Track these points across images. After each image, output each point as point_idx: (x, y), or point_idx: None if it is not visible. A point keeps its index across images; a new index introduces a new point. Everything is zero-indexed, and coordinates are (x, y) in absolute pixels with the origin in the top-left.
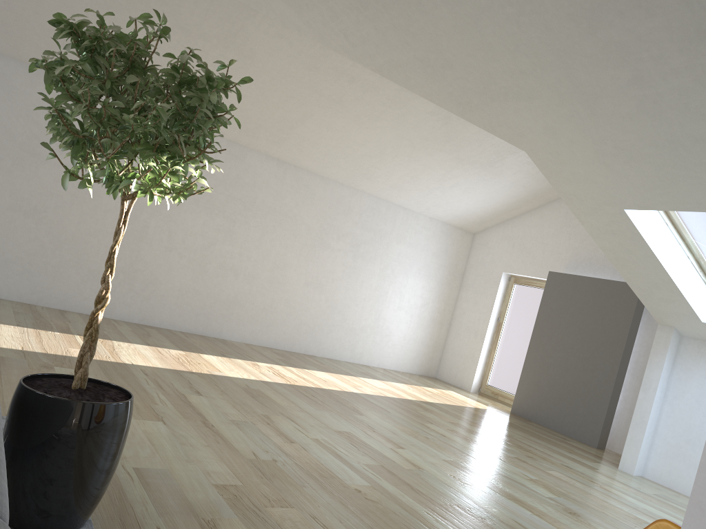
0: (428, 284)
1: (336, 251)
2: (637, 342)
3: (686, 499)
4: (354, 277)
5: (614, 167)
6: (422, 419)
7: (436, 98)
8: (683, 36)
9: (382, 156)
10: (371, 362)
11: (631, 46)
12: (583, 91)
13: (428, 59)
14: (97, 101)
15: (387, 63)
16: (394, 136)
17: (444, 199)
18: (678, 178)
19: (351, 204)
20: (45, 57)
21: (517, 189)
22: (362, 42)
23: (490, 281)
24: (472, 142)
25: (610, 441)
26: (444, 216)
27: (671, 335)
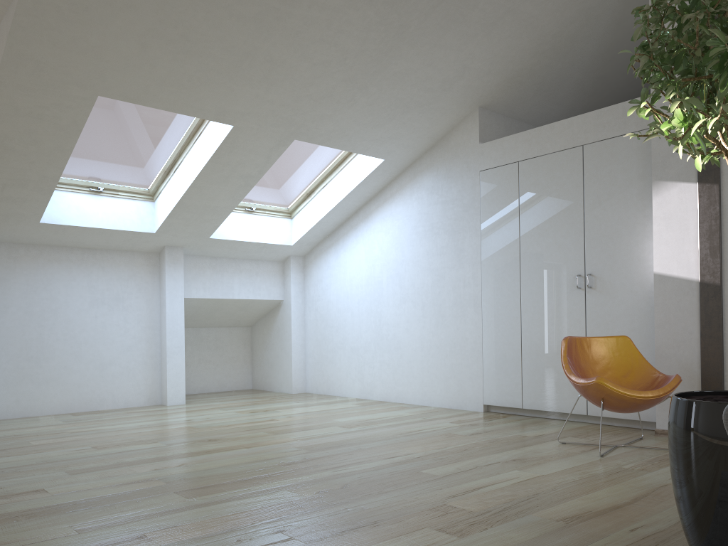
0: None
1: None
2: None
3: (65, 416)
4: None
5: (151, 52)
6: None
7: None
8: None
9: None
10: None
11: None
12: None
13: None
14: None
15: None
16: None
17: None
18: (212, 84)
19: None
20: None
21: None
22: None
23: None
24: None
25: None
26: None
27: None
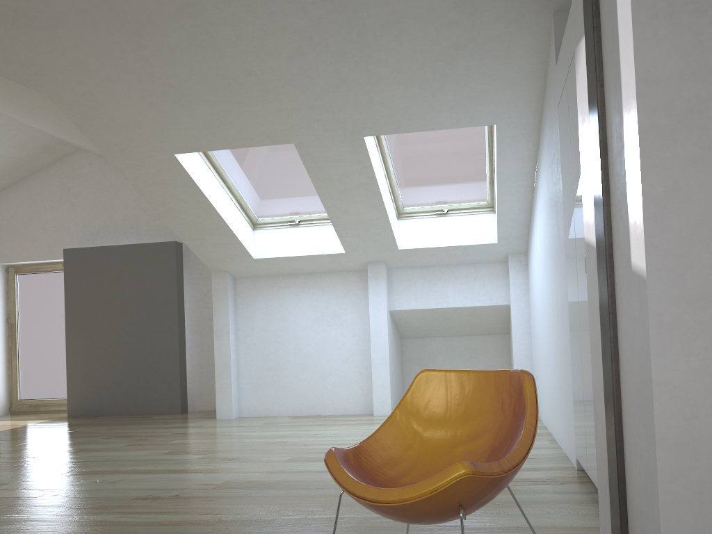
0: None
1: None
2: (186, 299)
3: (286, 418)
4: None
5: (163, 108)
6: None
7: None
8: None
9: None
10: None
11: None
12: (125, 18)
13: None
14: None
15: None
16: None
17: None
18: (231, 114)
19: None
20: None
21: None
22: None
23: None
24: None
25: (190, 402)
26: None
27: (227, 279)
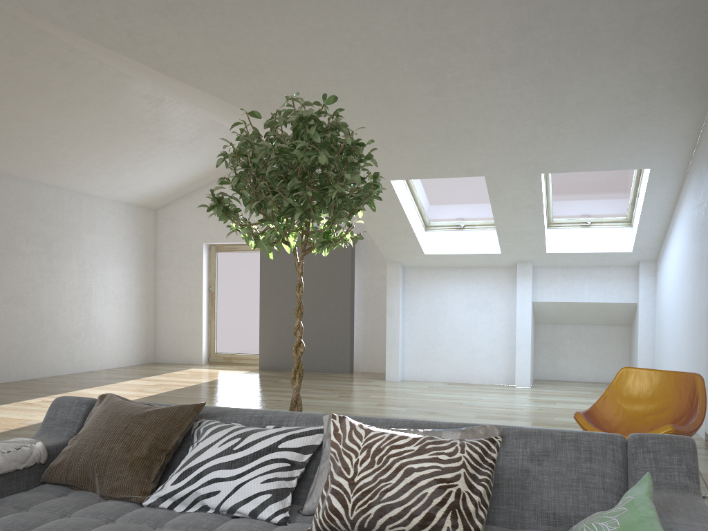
0: (127, 270)
1: (29, 256)
2: (354, 280)
3: (442, 384)
4: (55, 281)
5: (394, 150)
6: (241, 395)
7: (229, 96)
8: (481, 66)
9: (77, 143)
10: (94, 366)
11: (441, 69)
12: (389, 96)
13: (236, 64)
14: (347, 182)
15: (179, 63)
16: (96, 121)
17: (133, 179)
18: (444, 156)
19: (31, 199)
20: (276, 145)
21: (209, 162)
22: (153, 42)
23: (191, 254)
24: (179, 122)
25: (354, 364)
26: (128, 197)
27: (399, 268)
